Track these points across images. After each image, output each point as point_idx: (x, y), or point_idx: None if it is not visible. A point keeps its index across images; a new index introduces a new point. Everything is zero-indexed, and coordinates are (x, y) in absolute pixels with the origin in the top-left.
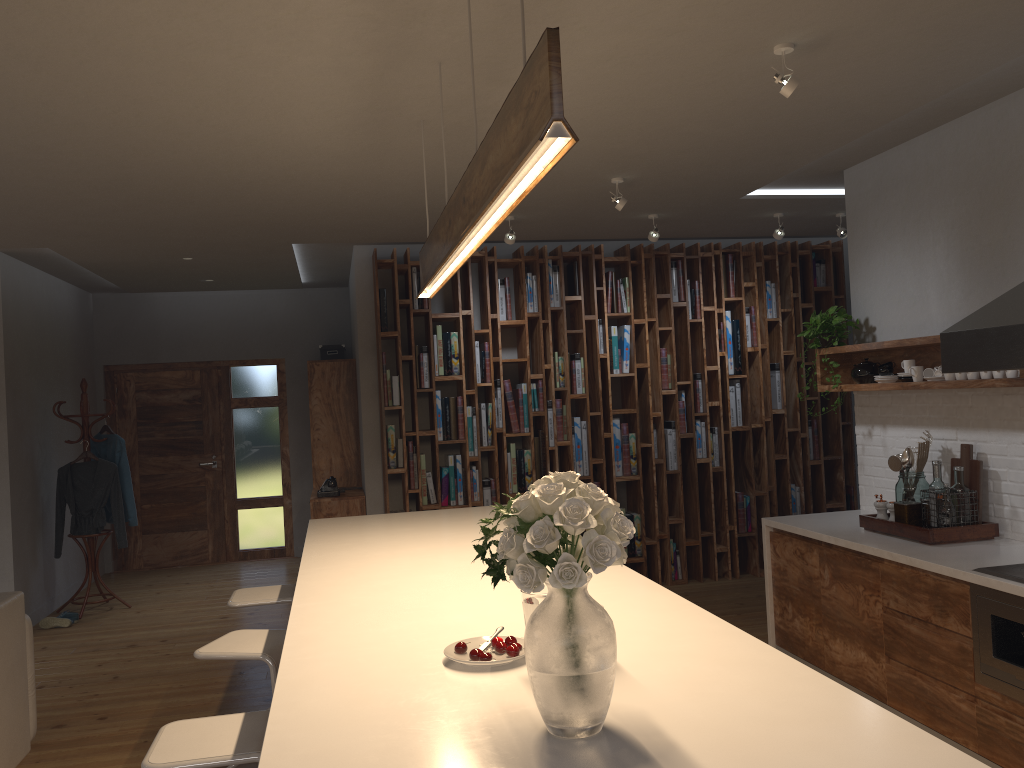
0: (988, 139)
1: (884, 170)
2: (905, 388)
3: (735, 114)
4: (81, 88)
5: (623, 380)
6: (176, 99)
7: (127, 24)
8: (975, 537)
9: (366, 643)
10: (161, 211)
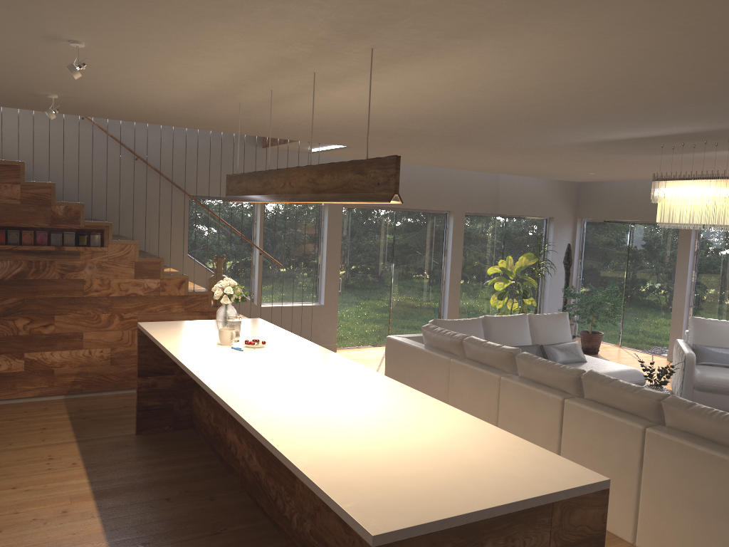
0: None
1: None
2: None
3: None
4: (522, 95)
5: None
6: (495, 85)
7: (431, 102)
8: None
9: (301, 350)
10: None
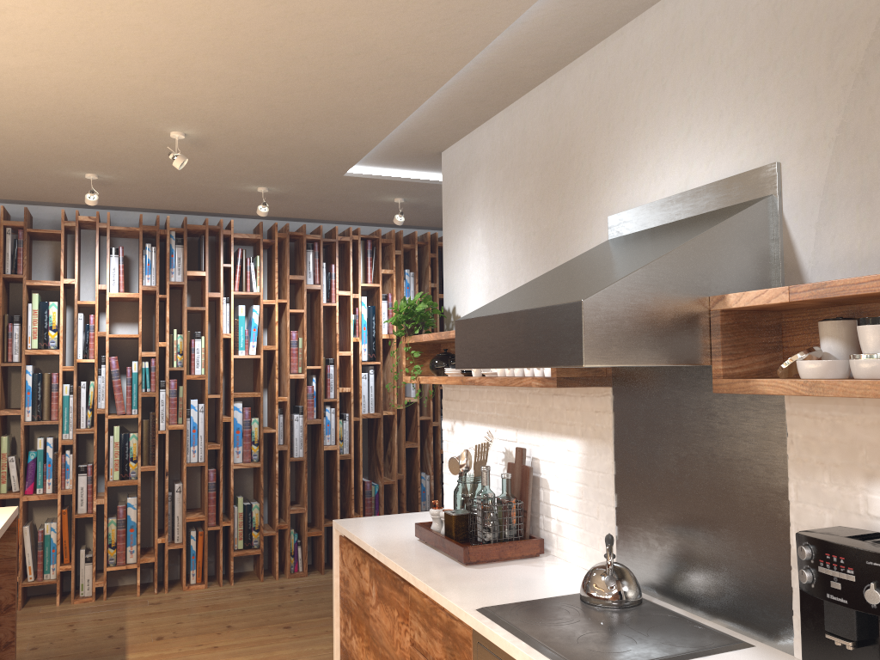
0: (549, 115)
1: (471, 151)
2: (464, 383)
3: (248, 48)
4: None
5: (255, 362)
6: None
7: None
8: (517, 555)
9: None
10: None
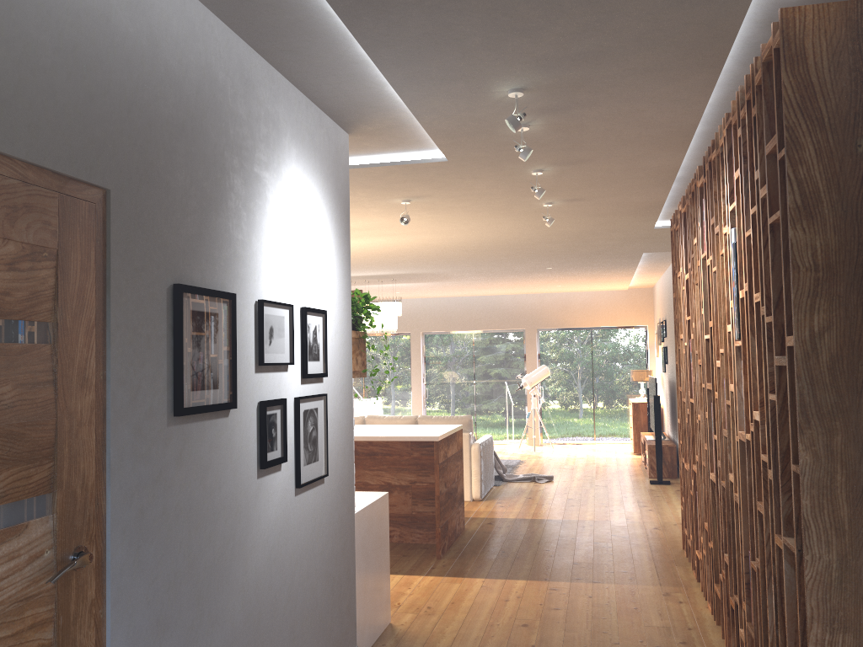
0: None
1: None
2: None
3: None
4: None
5: None
6: None
7: None
8: None
9: None
10: (535, 246)
